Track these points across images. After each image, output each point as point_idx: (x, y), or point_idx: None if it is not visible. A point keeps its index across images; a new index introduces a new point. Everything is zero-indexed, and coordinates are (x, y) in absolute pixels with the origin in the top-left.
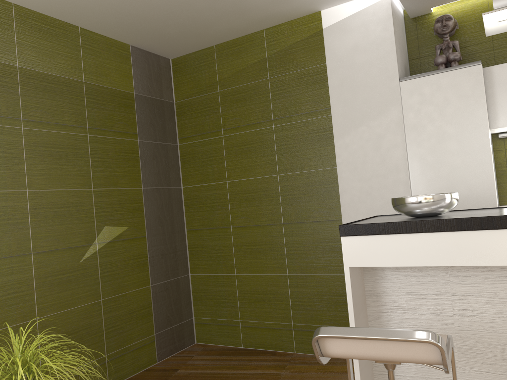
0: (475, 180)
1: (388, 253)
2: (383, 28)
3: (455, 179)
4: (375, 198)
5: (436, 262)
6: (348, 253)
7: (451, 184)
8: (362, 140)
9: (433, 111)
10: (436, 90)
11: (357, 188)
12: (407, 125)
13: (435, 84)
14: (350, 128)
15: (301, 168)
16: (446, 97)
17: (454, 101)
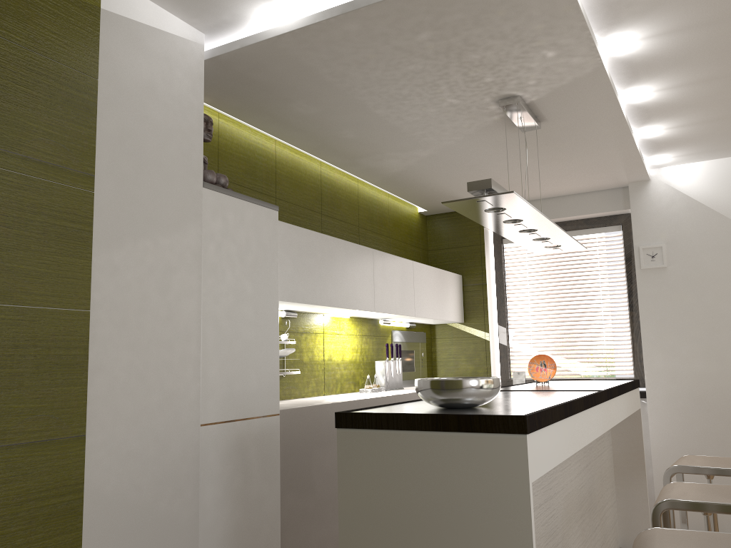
0: (264, 367)
1: (545, 452)
2: (193, 88)
3: (248, 363)
4: (151, 387)
5: (559, 458)
6: (530, 460)
7: (244, 370)
8: (142, 266)
9: (235, 252)
10: (240, 223)
11: (124, 363)
12: (205, 262)
13: (239, 213)
14: (126, 236)
15: (4, 296)
16: (248, 239)
17: (254, 247)
